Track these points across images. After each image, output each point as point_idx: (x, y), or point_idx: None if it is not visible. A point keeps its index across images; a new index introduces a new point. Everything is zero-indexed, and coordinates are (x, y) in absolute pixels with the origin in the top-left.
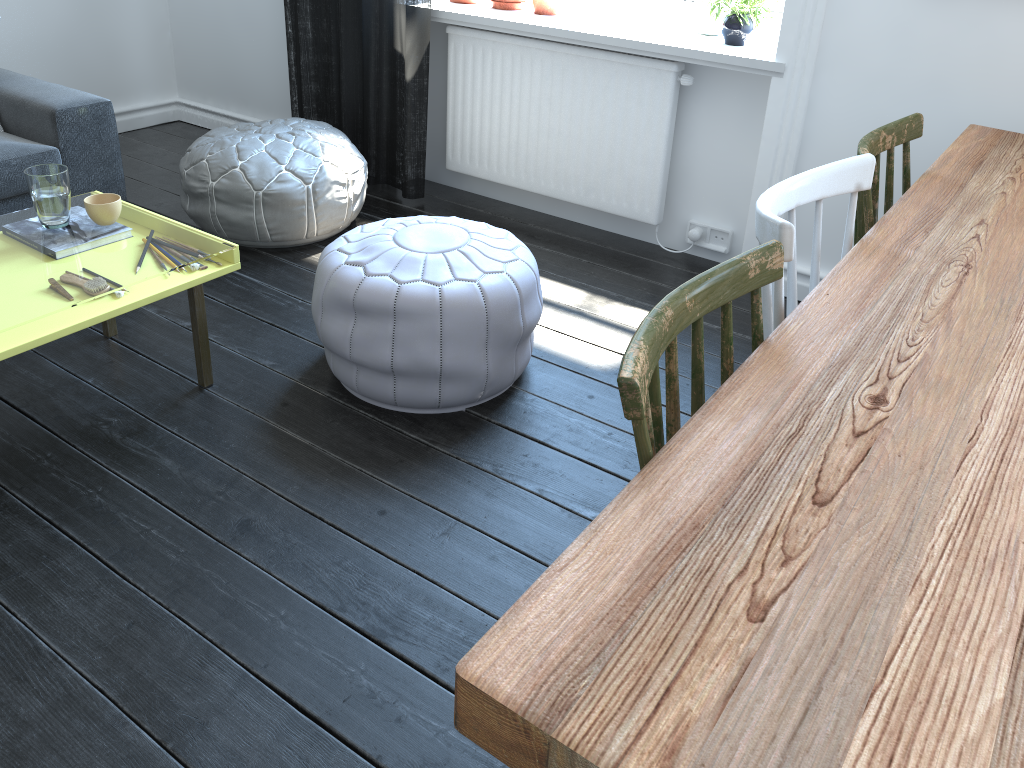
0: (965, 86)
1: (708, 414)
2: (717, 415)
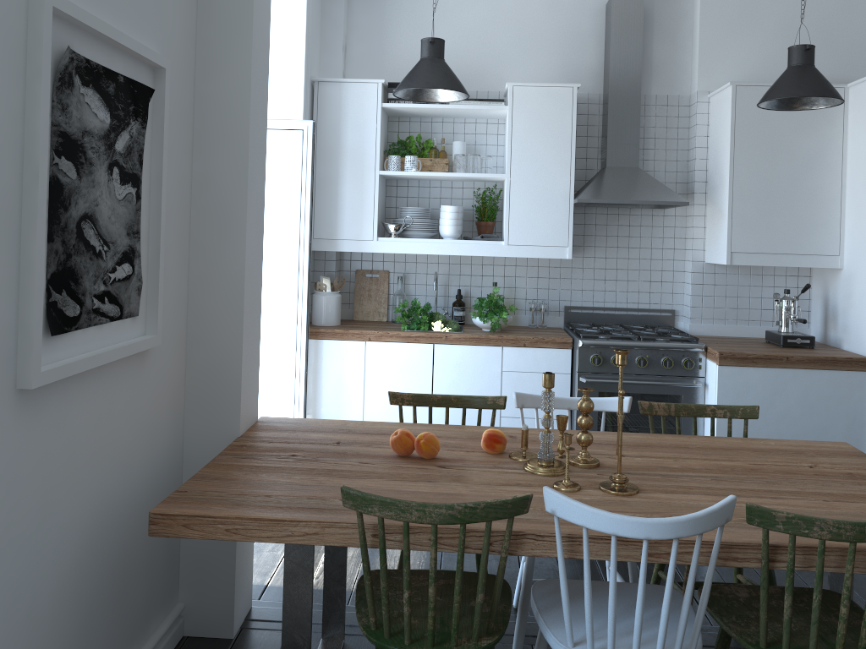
0: (61, 492)
1: (864, 545)
2: (860, 544)
